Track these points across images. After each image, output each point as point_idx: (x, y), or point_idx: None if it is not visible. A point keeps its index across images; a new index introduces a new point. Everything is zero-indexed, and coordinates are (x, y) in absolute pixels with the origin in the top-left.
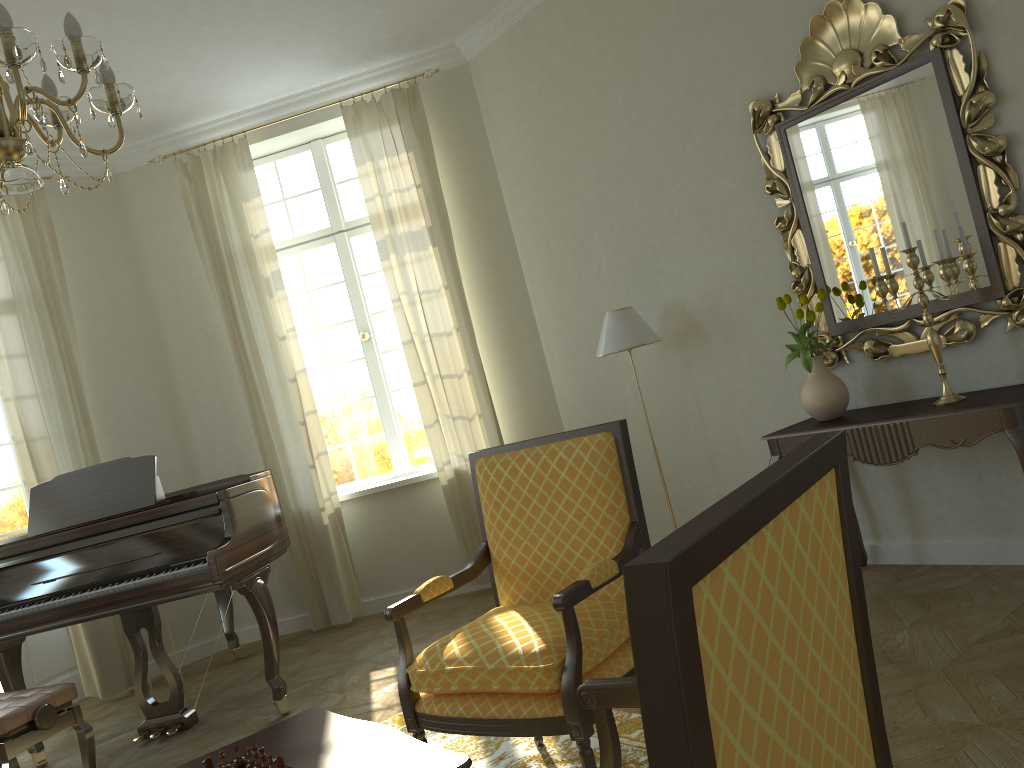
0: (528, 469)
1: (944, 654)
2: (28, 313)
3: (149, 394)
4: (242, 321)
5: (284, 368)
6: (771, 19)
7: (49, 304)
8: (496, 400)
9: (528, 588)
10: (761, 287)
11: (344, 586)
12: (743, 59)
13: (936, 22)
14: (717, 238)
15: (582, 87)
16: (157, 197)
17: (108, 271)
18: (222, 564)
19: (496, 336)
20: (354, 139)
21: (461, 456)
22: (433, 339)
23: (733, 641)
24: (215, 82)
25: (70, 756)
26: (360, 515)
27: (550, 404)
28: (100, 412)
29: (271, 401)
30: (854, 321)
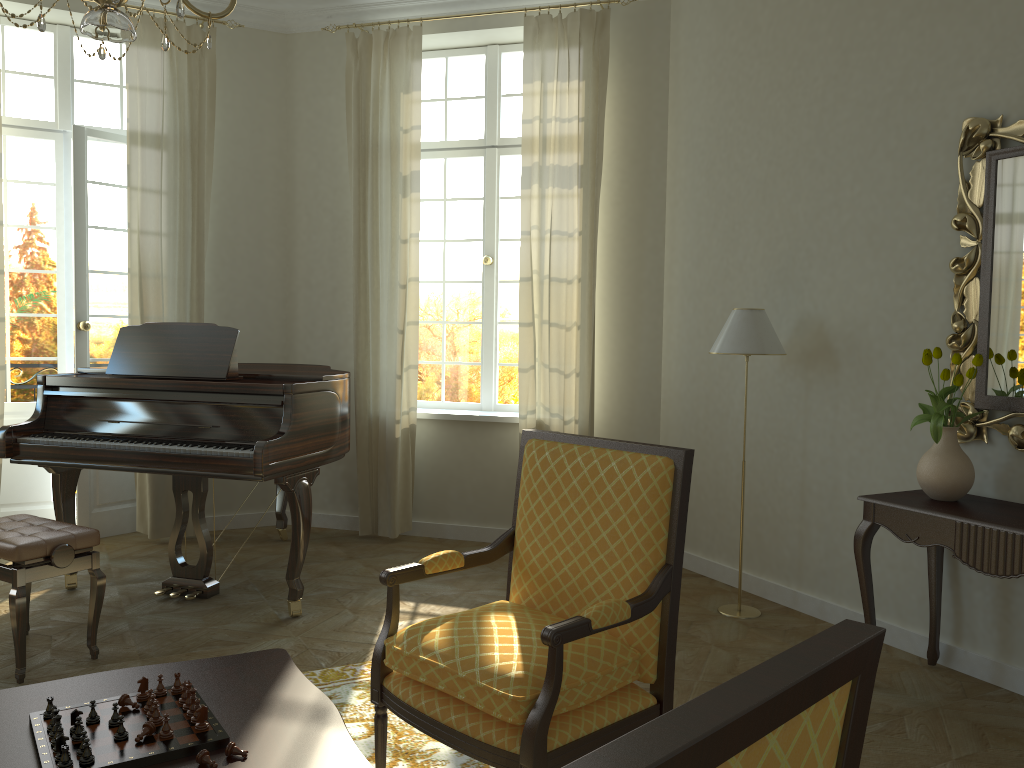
0: (575, 469)
1: None
2: (171, 153)
3: (267, 261)
4: (370, 214)
5: (398, 272)
6: (1022, 27)
7: (193, 149)
8: (599, 363)
9: (541, 592)
10: (914, 329)
11: (399, 502)
12: (974, 66)
13: None
14: (881, 261)
15: (783, 54)
16: (322, 67)
17: (258, 130)
18: (267, 458)
19: (618, 297)
20: (529, 54)
21: (547, 409)
22: (552, 283)
23: None
24: None
25: None
26: (434, 437)
27: (653, 383)
28: (216, 267)
29: (378, 301)
30: (1008, 399)
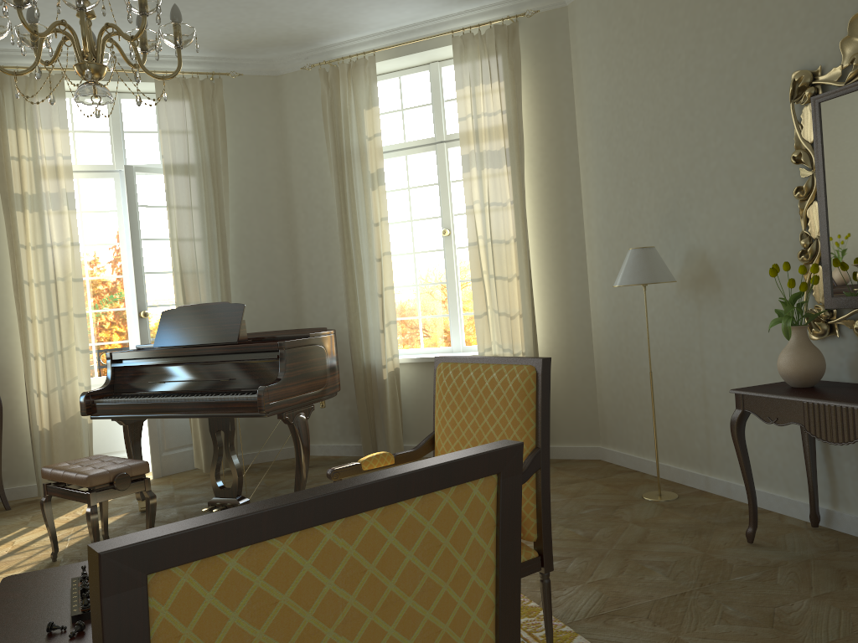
0: (469, 381)
1: (824, 634)
2: (197, 177)
3: (277, 252)
4: (349, 206)
5: (374, 249)
6: None
7: (213, 172)
8: (539, 305)
9: None
10: (773, 249)
11: (391, 430)
12: (796, 28)
13: None
14: (743, 196)
15: (653, 39)
16: (305, 97)
17: (261, 152)
18: (267, 398)
19: (549, 250)
20: (458, 66)
21: (500, 346)
22: (494, 245)
23: (230, 620)
24: (351, 9)
25: (163, 509)
26: (415, 377)
27: (584, 317)
28: (239, 260)
29: (361, 273)
30: (849, 299)
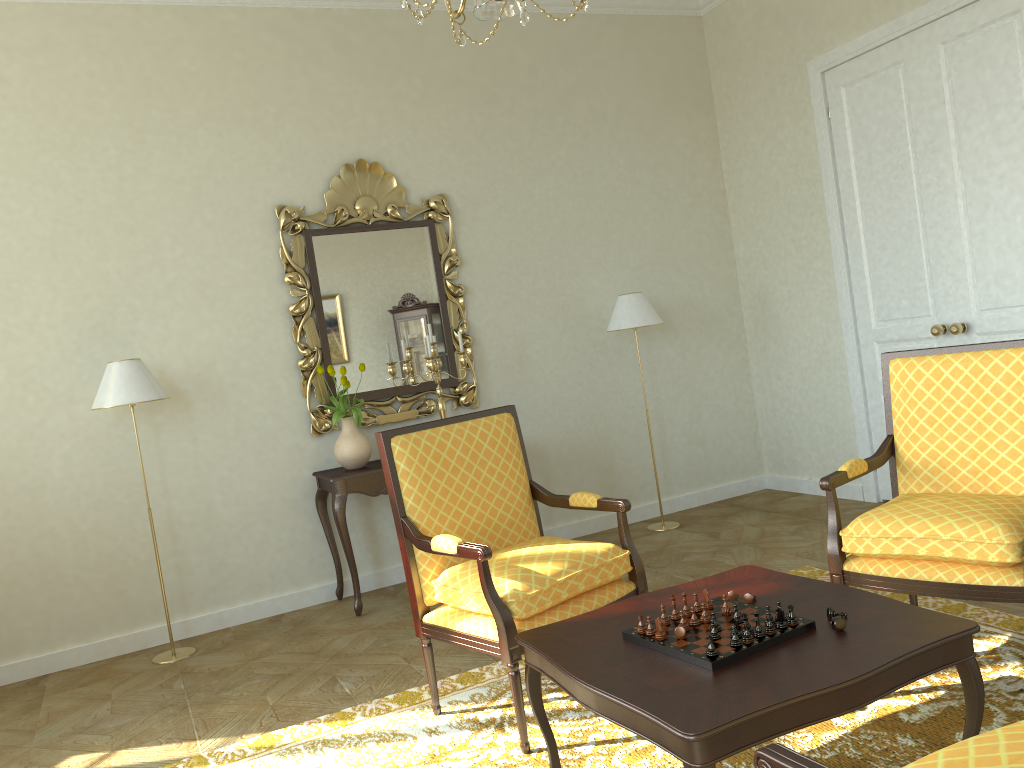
0: (455, 442)
1: None
2: None
3: None
4: None
5: None
6: (304, 149)
7: None
8: None
9: None
10: (261, 361)
11: None
12: (272, 168)
13: (435, 204)
14: (218, 311)
15: (54, 116)
16: None
17: None
18: None
19: None
20: None
21: None
22: None
23: None
24: None
25: None
26: None
27: None
28: None
29: None
30: (354, 395)
